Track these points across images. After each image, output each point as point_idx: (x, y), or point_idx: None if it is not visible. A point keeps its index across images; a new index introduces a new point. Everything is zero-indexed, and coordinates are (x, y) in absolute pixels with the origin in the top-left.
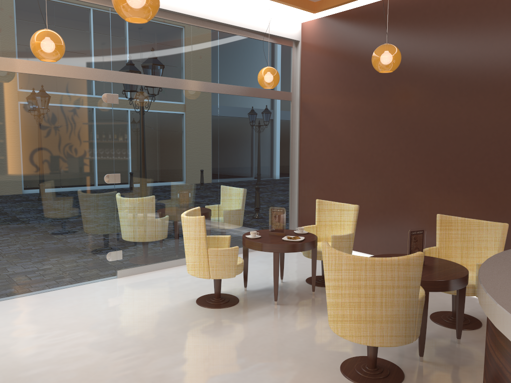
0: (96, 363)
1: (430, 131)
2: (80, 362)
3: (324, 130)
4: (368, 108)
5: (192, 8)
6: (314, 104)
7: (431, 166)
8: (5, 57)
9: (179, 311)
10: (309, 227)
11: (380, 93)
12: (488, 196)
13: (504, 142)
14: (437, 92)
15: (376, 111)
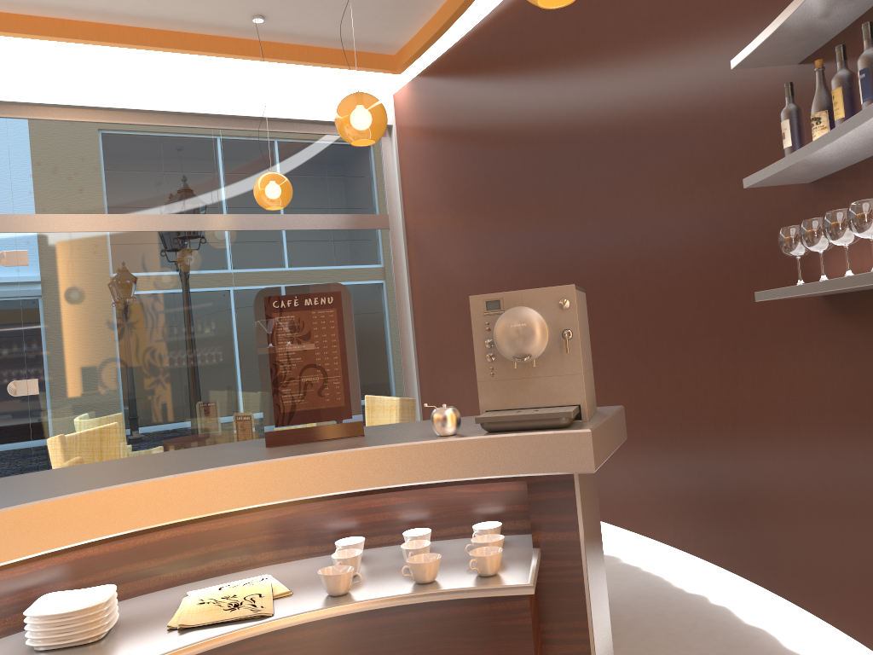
0: None
1: (555, 246)
2: None
3: (436, 273)
4: (480, 221)
5: (159, 99)
6: (421, 229)
7: None
8: None
9: None
10: None
11: (490, 189)
12: (637, 356)
13: (640, 245)
14: (553, 169)
15: (490, 224)
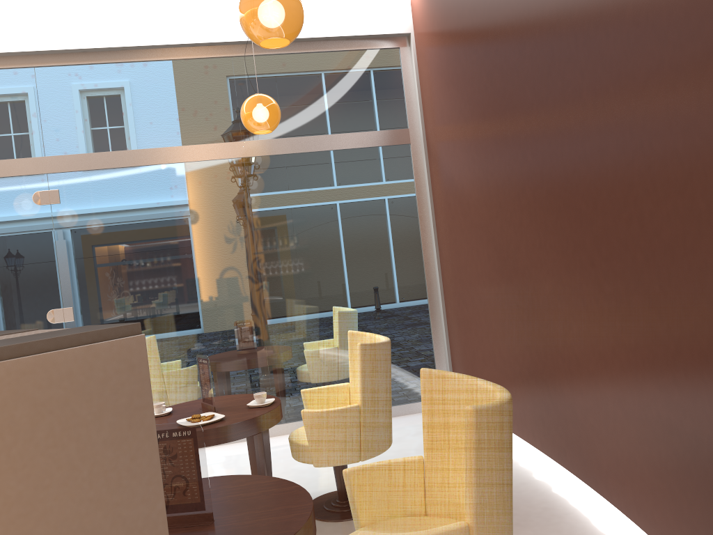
0: None
1: (555, 153)
2: None
3: (452, 188)
4: (486, 128)
5: (169, 33)
6: (438, 141)
7: (567, 237)
8: None
9: None
10: (330, 388)
11: (492, 90)
12: (650, 306)
13: (649, 146)
14: (550, 54)
15: (494, 131)
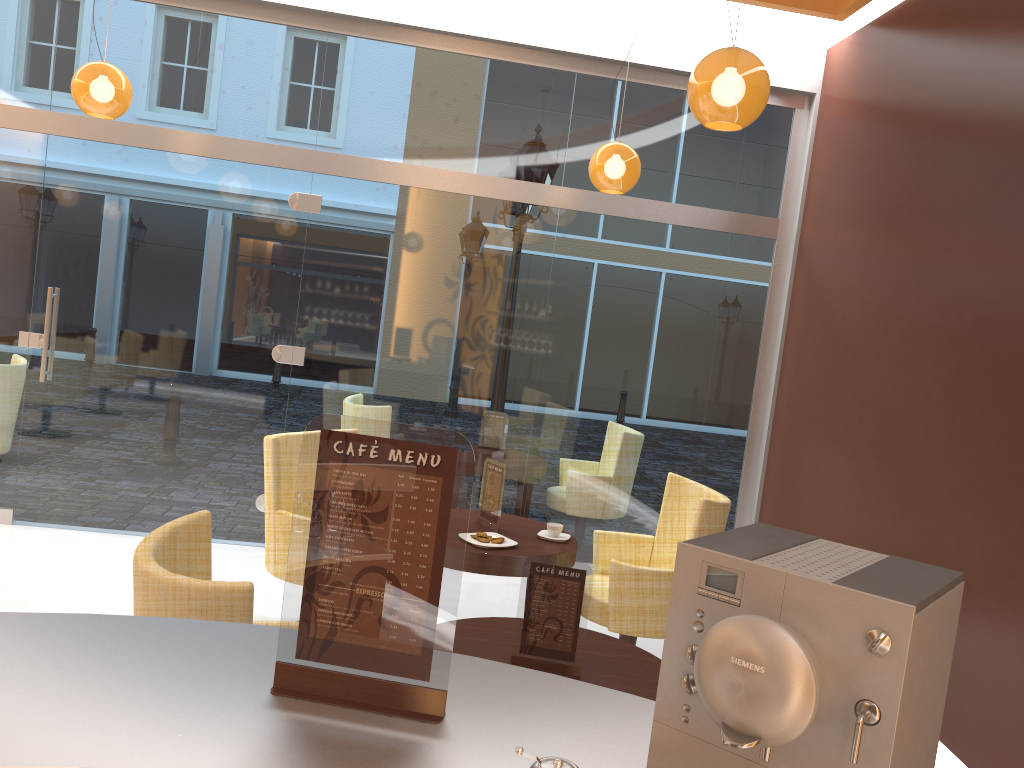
0: None
1: (1012, 329)
2: None
3: (824, 316)
4: (906, 258)
5: (506, 26)
6: (819, 248)
7: (1000, 437)
8: (127, 121)
9: None
10: (629, 538)
11: (932, 215)
12: None
13: None
14: None
15: (919, 266)
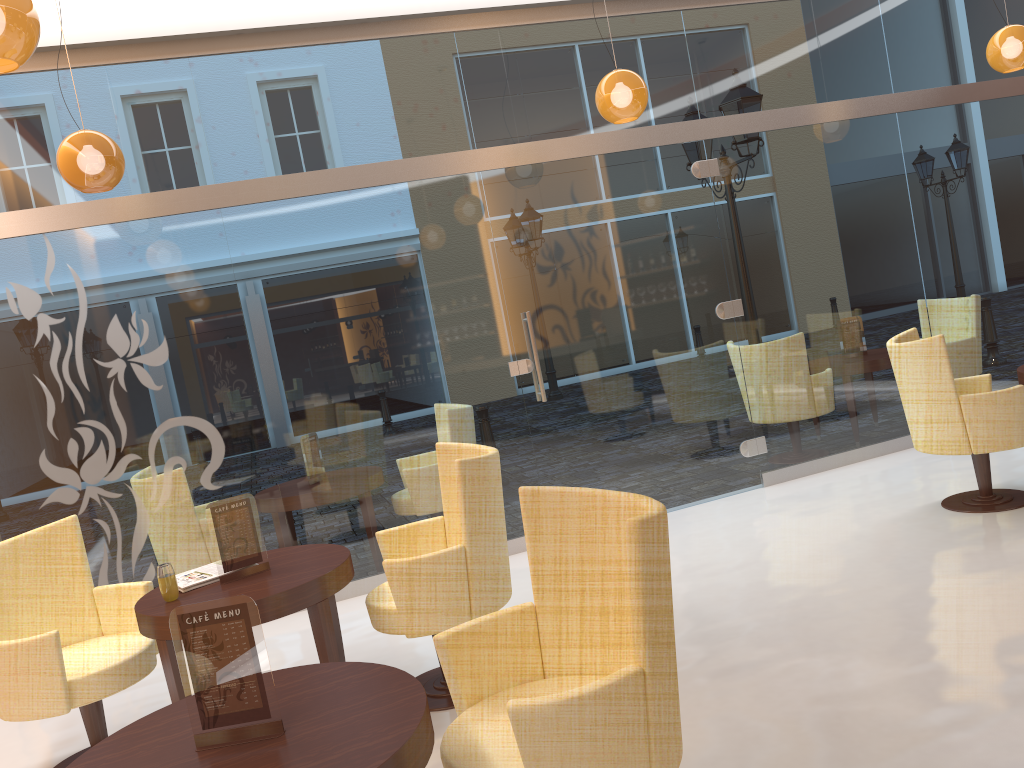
0: (807, 597)
1: None
2: (779, 598)
3: None
4: None
5: None
6: None
7: None
8: (543, 139)
9: (916, 522)
10: None
11: None
12: None
13: None
14: None
15: None
